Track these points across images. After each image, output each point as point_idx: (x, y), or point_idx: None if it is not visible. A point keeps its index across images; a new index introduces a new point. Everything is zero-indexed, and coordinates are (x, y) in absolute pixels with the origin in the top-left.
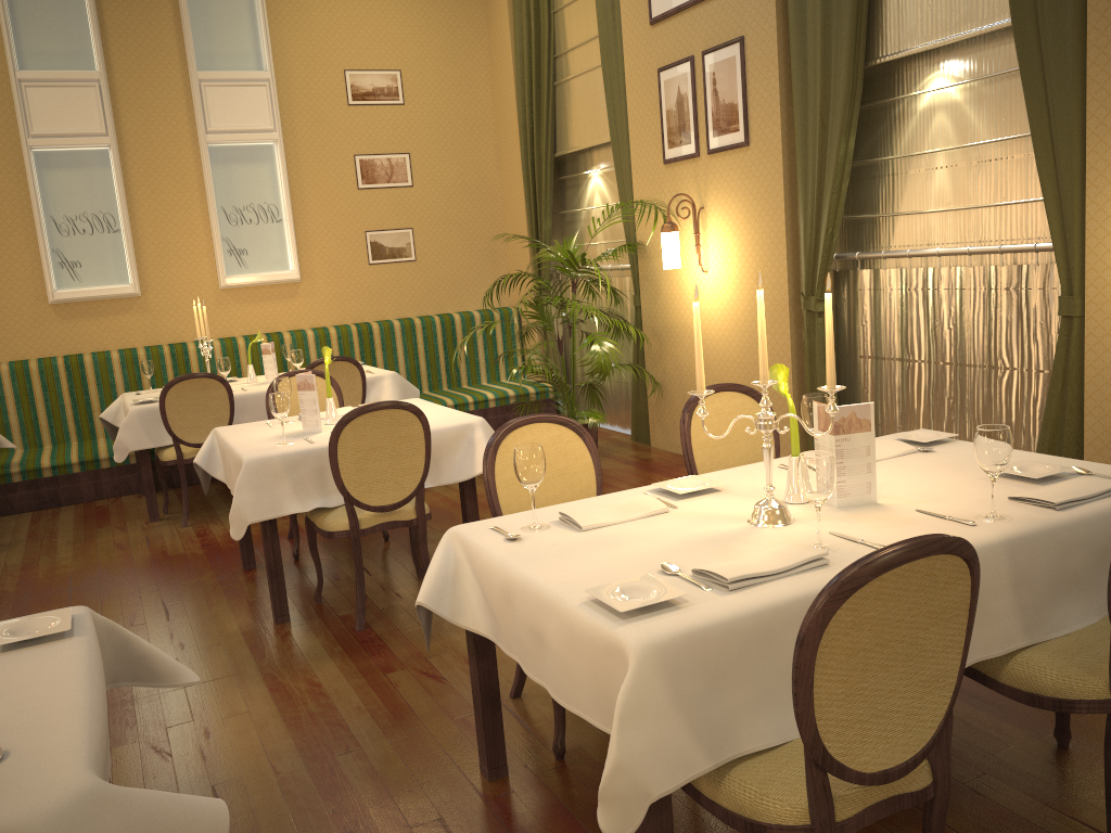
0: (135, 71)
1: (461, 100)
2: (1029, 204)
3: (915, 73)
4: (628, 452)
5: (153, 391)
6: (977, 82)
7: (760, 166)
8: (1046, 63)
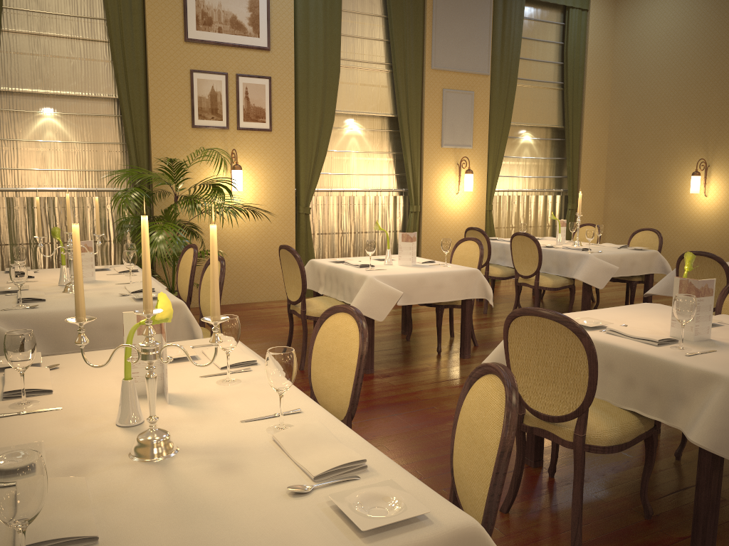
0: None
1: None
2: (386, 175)
3: (343, 120)
4: None
5: (8, 306)
6: (368, 130)
7: (278, 143)
8: (410, 133)
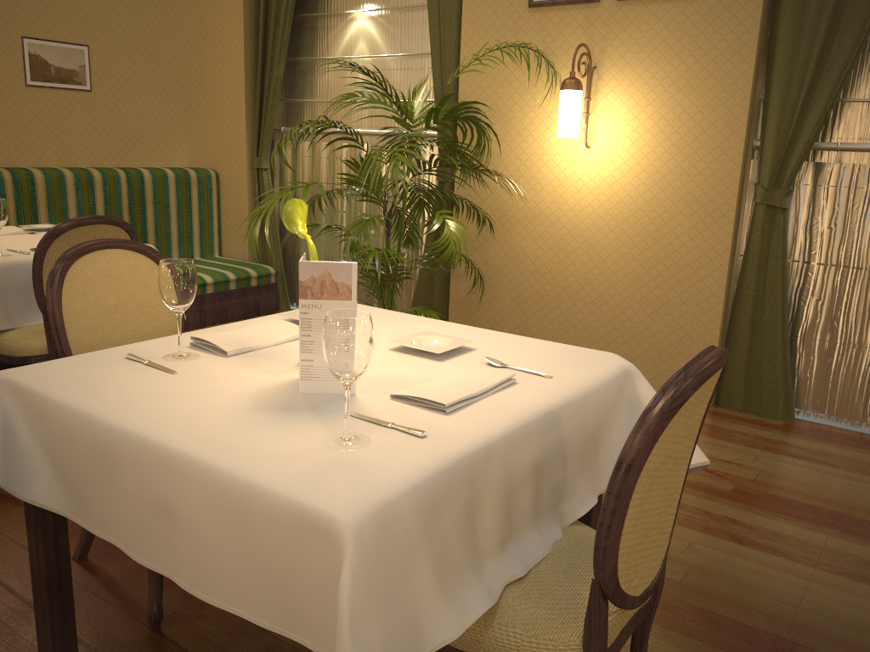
0: None
1: None
2: None
3: None
4: None
5: None
6: None
7: (715, 22)
8: None
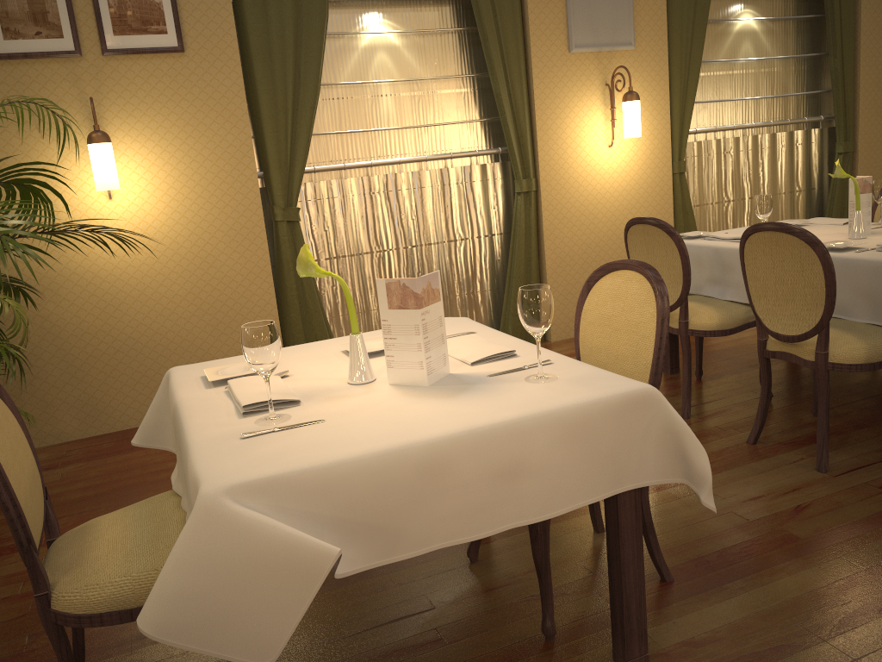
0: None
1: None
2: (460, 125)
3: (354, 16)
4: None
5: None
6: (412, 34)
7: (205, 76)
8: (500, 28)
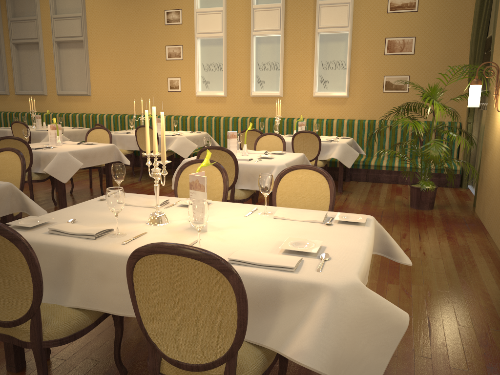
0: (295, 2)
1: (452, 7)
2: None
3: None
4: (455, 210)
5: None
6: None
7: None
8: None
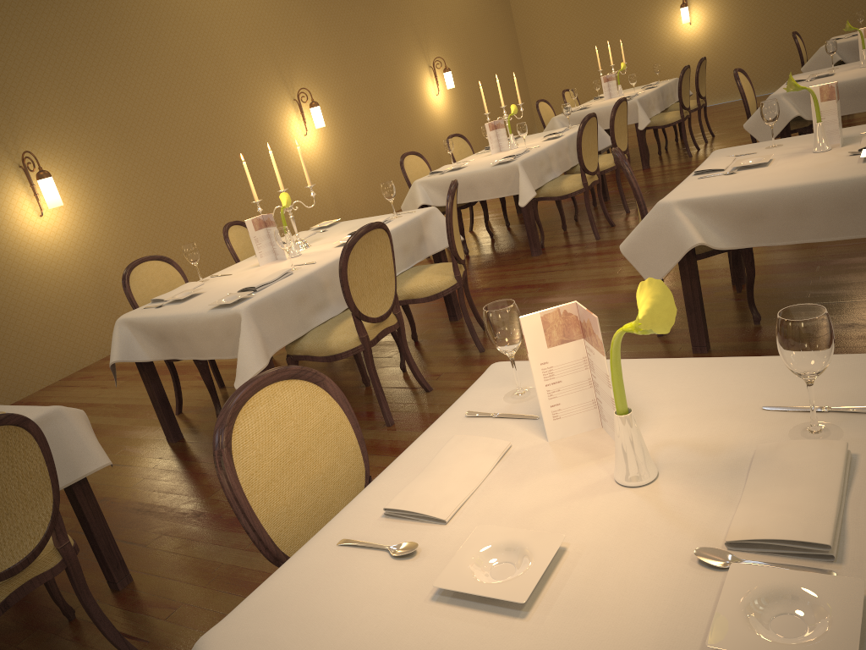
0: None
1: None
2: None
3: None
4: None
5: None
6: None
7: None
8: None
